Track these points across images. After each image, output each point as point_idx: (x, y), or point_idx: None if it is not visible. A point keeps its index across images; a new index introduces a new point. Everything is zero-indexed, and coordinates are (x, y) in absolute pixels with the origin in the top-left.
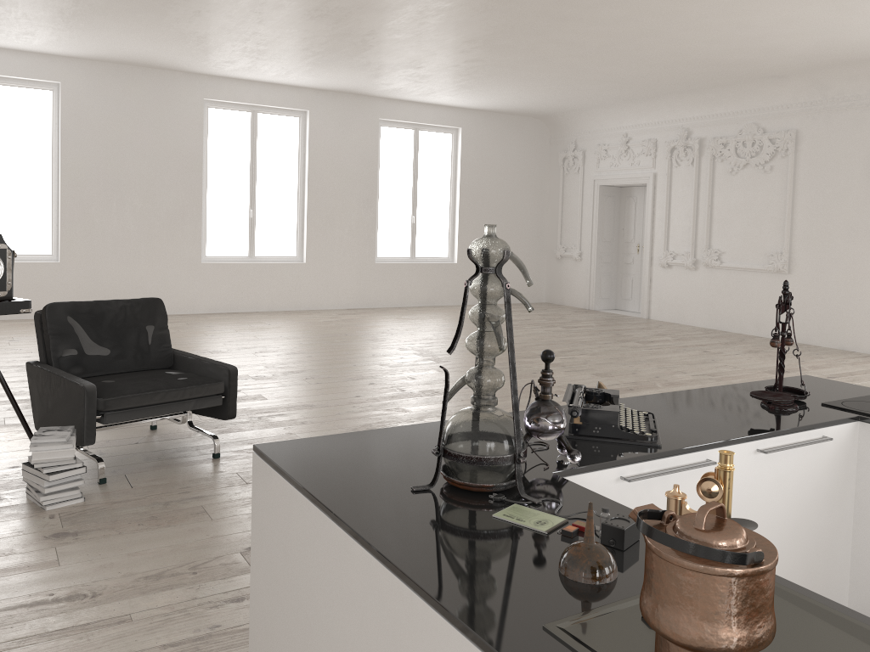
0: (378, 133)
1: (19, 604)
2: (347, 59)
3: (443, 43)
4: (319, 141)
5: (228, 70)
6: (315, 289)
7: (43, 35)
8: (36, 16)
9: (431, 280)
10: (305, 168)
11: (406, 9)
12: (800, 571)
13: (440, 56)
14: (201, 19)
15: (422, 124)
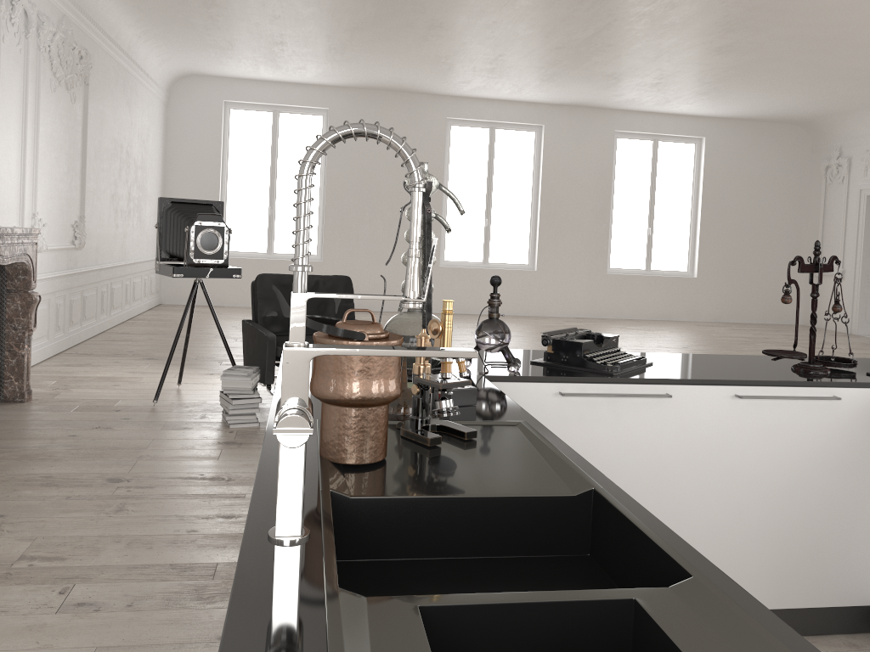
0: (613, 145)
1: (178, 476)
2: (570, 71)
3: (657, 49)
4: (552, 154)
5: (467, 90)
6: (545, 296)
7: (312, 68)
8: (302, 52)
9: (666, 294)
10: (539, 180)
11: (607, 17)
12: (802, 532)
13: (660, 62)
14: (428, 43)
15: (662, 135)
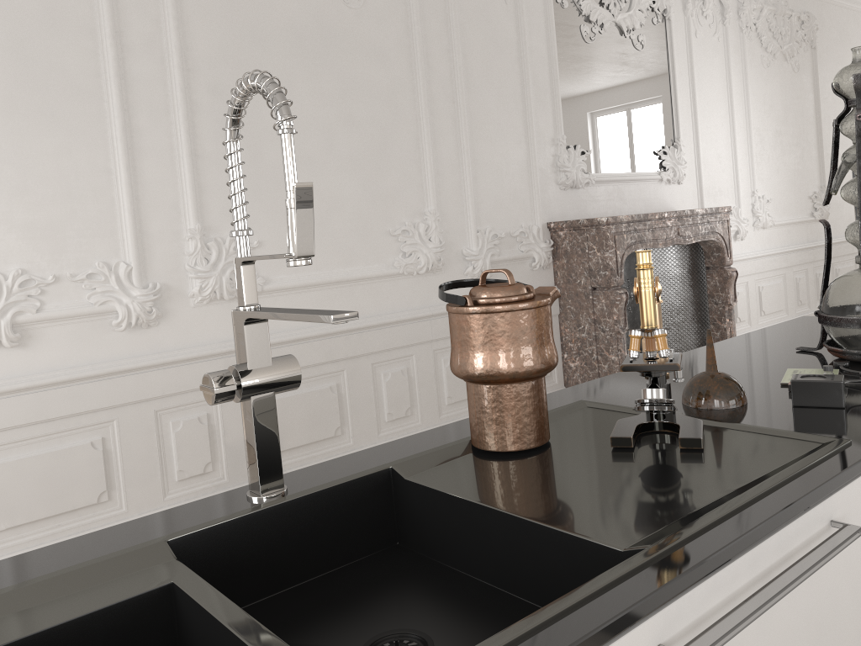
0: None
1: None
2: None
3: None
4: None
5: None
6: None
7: None
8: None
9: None
10: None
11: None
12: None
13: None
14: None
15: None
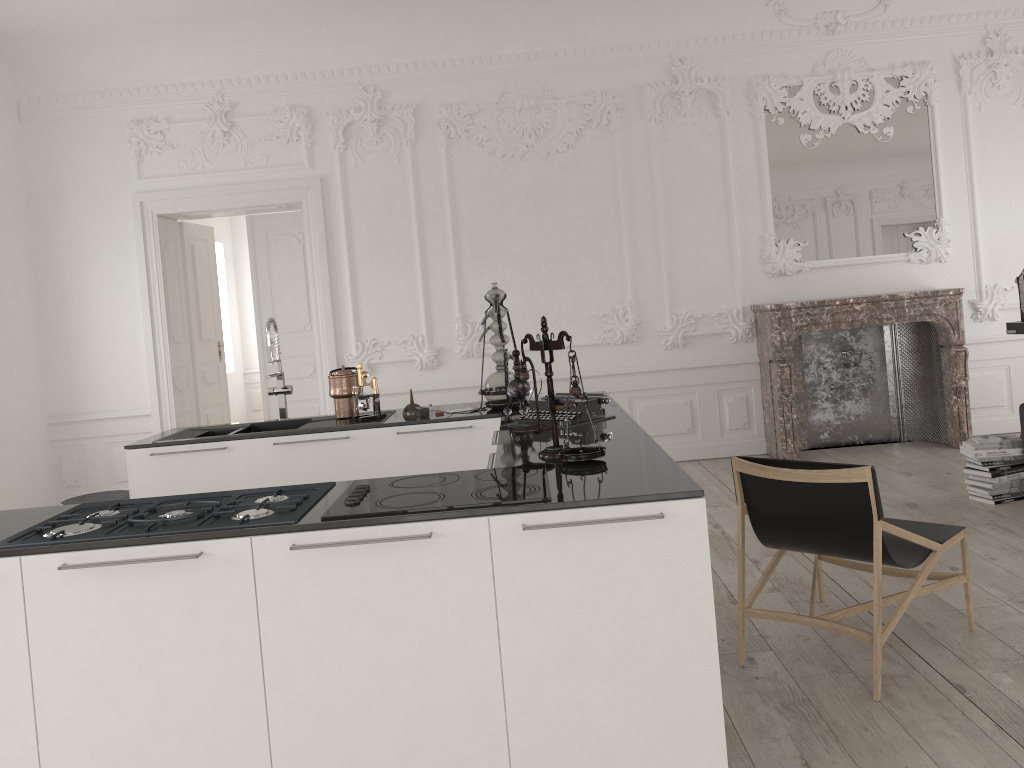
0: None
1: None
2: None
3: None
4: None
5: None
6: None
7: None
8: None
9: None
10: None
11: None
12: None
13: None
14: None
15: None
